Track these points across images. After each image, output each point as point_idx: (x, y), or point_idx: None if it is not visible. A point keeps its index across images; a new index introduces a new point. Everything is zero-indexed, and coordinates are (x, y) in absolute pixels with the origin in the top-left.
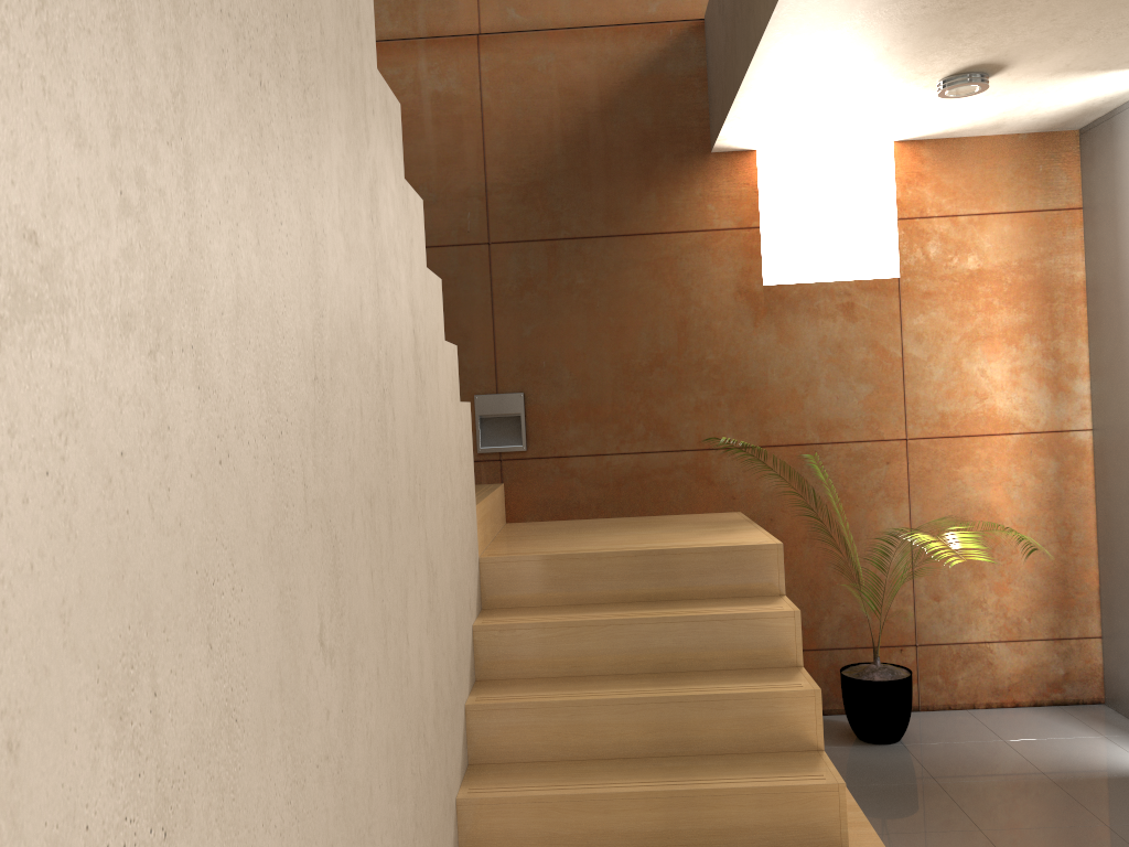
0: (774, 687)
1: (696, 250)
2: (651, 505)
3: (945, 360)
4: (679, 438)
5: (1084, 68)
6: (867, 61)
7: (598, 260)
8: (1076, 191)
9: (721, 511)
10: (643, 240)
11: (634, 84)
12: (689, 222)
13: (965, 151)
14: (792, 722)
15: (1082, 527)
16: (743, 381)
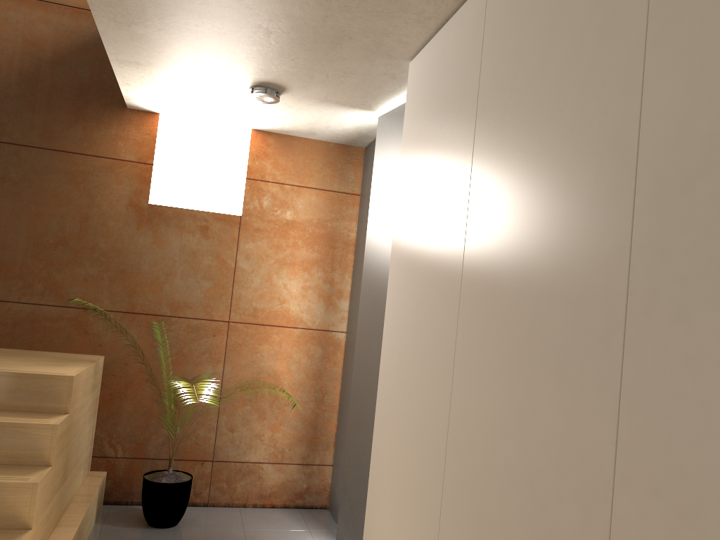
0: (6, 479)
1: (105, 171)
2: (37, 343)
3: (262, 274)
4: (68, 298)
5: (338, 102)
6: (187, 59)
7: (30, 163)
8: (358, 184)
9: (90, 353)
10: (67, 156)
11: (80, 49)
12: (103, 150)
13: (295, 145)
14: (10, 506)
15: (331, 393)
16: (123, 265)
